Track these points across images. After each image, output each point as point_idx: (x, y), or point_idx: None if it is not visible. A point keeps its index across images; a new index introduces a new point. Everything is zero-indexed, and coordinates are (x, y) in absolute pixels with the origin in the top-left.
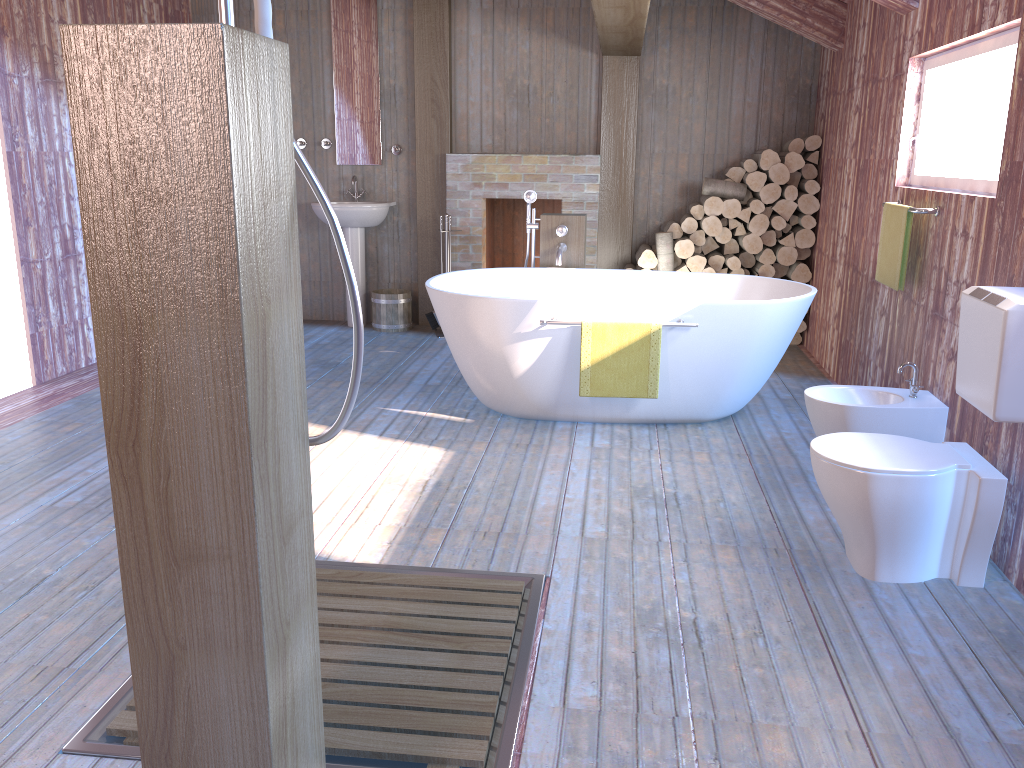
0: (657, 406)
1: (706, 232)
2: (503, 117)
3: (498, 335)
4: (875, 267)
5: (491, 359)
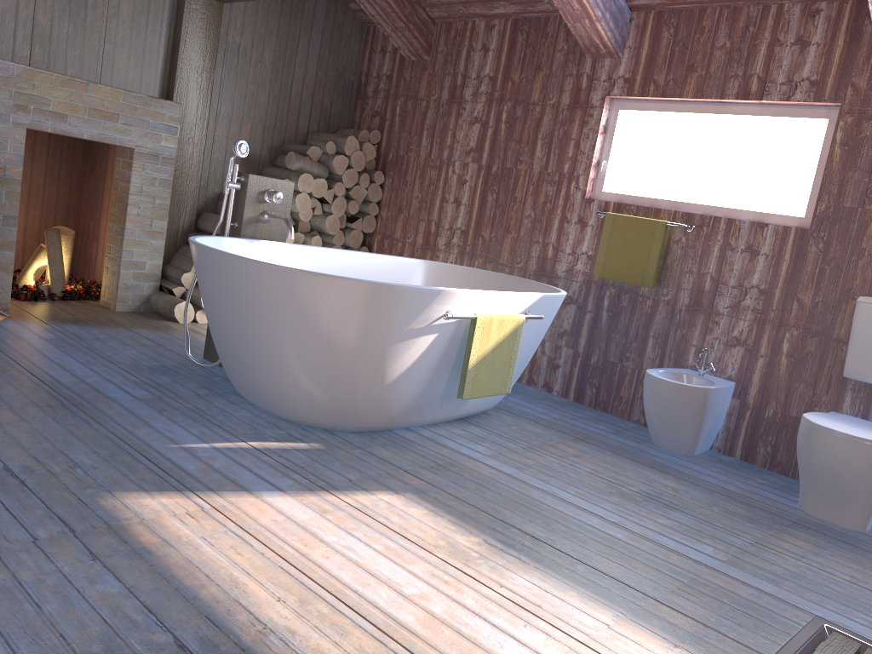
0: (479, 400)
1: (298, 208)
2: (48, 24)
3: (388, 332)
4: (545, 262)
5: (366, 363)
